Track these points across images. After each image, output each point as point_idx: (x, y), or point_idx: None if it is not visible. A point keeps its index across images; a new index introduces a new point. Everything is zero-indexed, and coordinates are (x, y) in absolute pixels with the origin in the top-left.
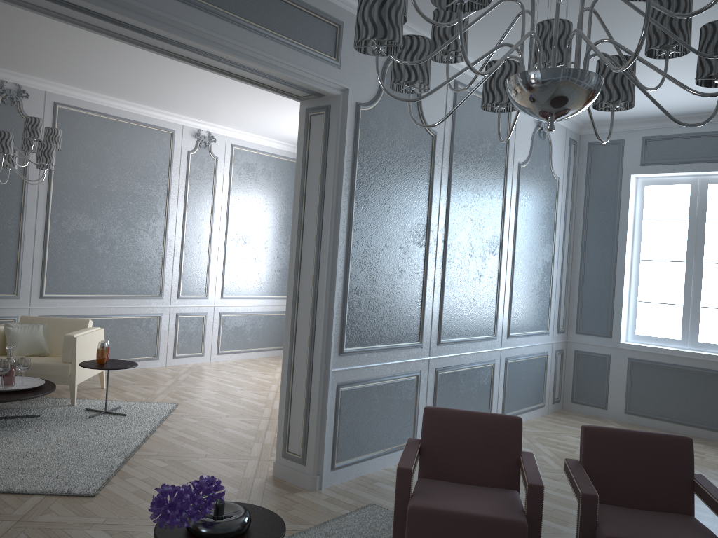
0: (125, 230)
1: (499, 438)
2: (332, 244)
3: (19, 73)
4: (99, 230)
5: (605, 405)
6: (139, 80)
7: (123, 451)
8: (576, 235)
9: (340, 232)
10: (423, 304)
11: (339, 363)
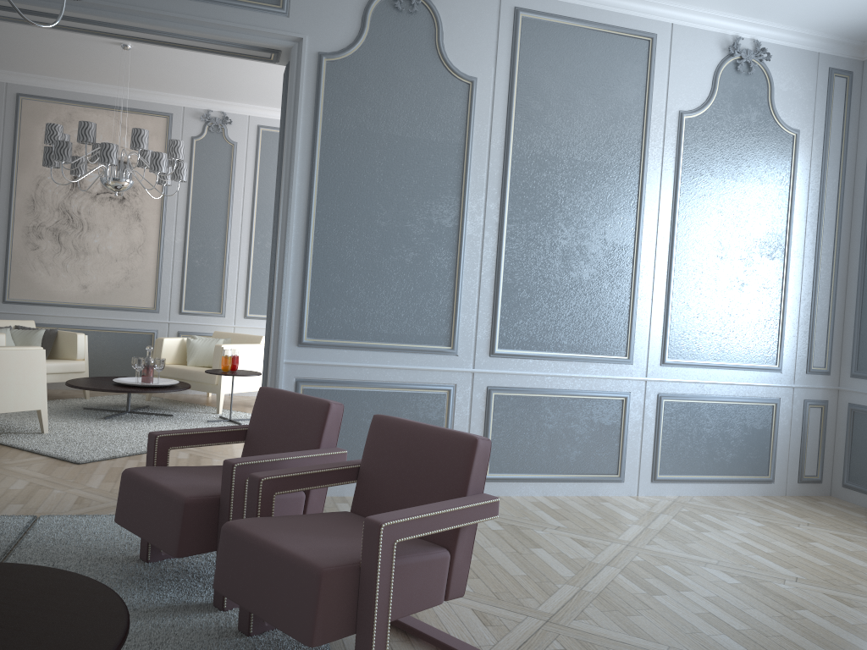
0: None
1: (304, 425)
2: (283, 217)
3: (221, 101)
4: None
5: None
6: None
7: None
8: (855, 220)
9: (293, 203)
10: (456, 299)
11: (298, 356)
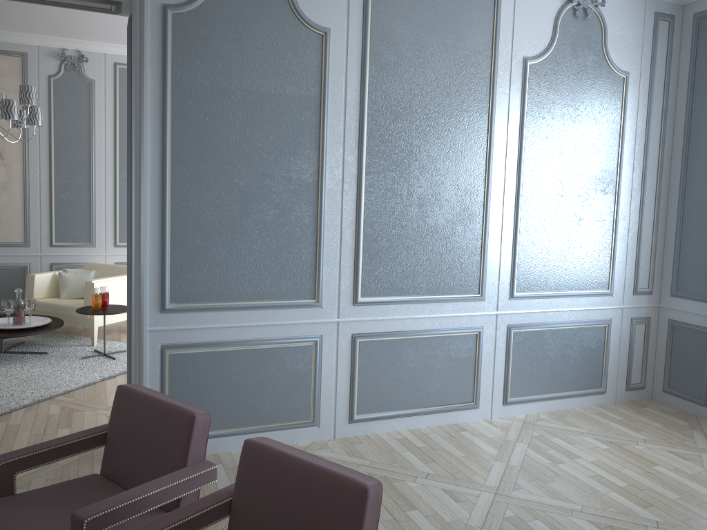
0: None
1: (168, 438)
2: (136, 181)
3: (75, 40)
4: None
5: (704, 402)
6: None
7: (46, 394)
8: (675, 154)
9: (146, 167)
10: (319, 253)
11: (162, 322)
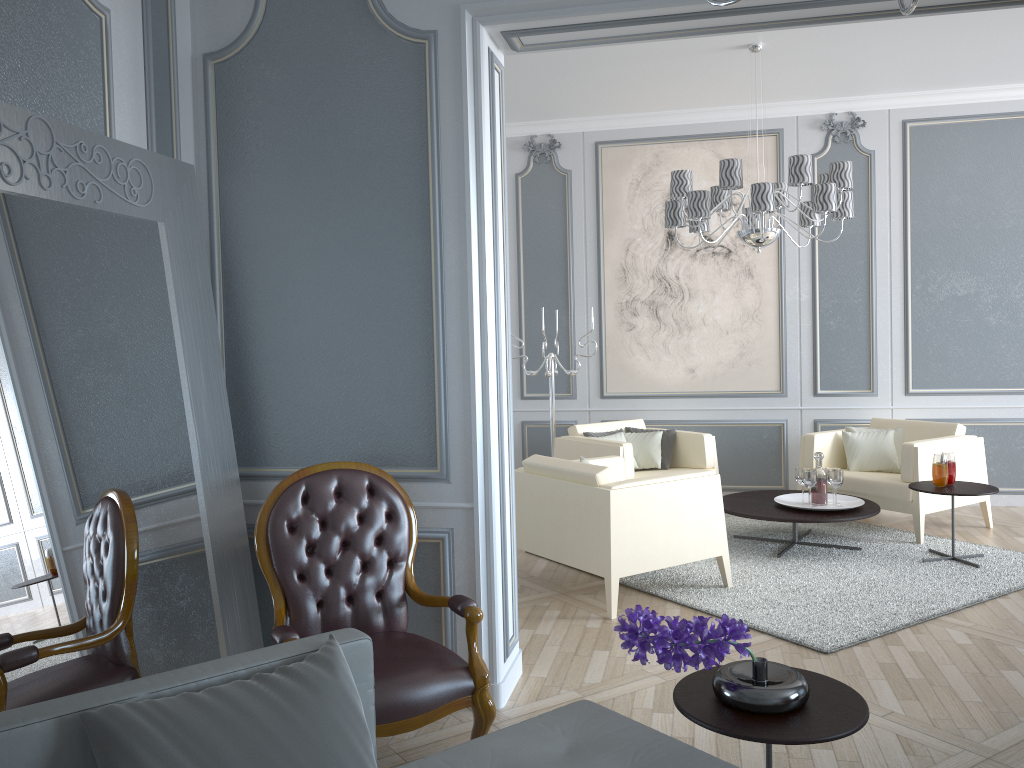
0: None
1: None
2: None
3: (848, 98)
4: (987, 291)
5: None
6: (1000, 48)
7: (922, 611)
8: None
9: None
10: None
11: None
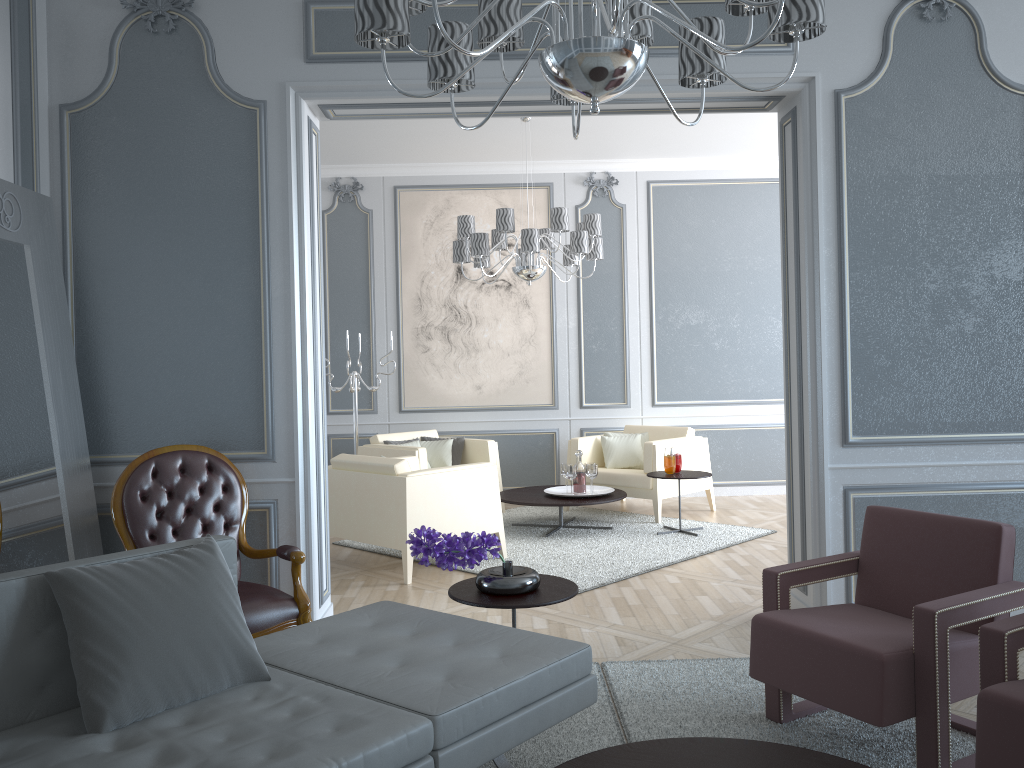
0: (747, 318)
1: (963, 554)
2: (810, 293)
3: (604, 160)
4: (713, 321)
5: None
6: (713, 130)
7: (650, 565)
8: None
9: (821, 276)
10: None
11: (844, 458)
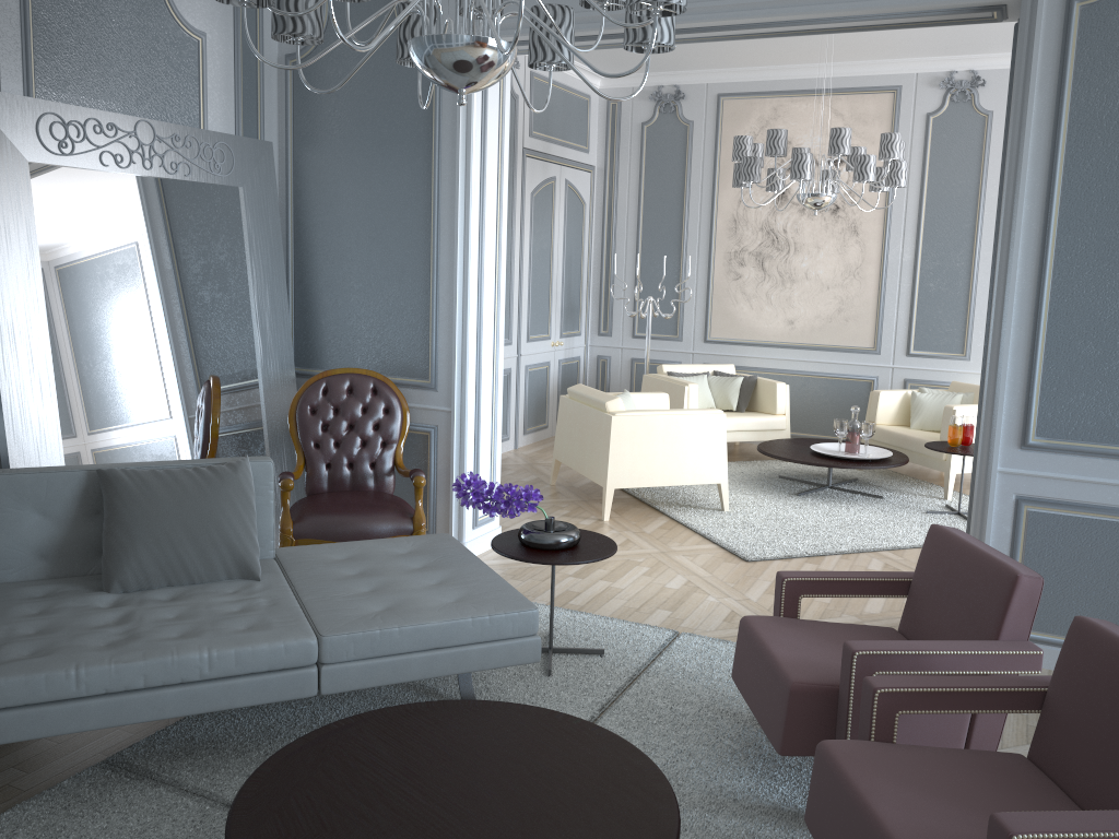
0: None
1: (980, 599)
2: (1002, 258)
3: (969, 56)
4: None
5: None
6: None
7: (869, 545)
8: None
9: (1017, 238)
10: None
11: (1021, 463)
